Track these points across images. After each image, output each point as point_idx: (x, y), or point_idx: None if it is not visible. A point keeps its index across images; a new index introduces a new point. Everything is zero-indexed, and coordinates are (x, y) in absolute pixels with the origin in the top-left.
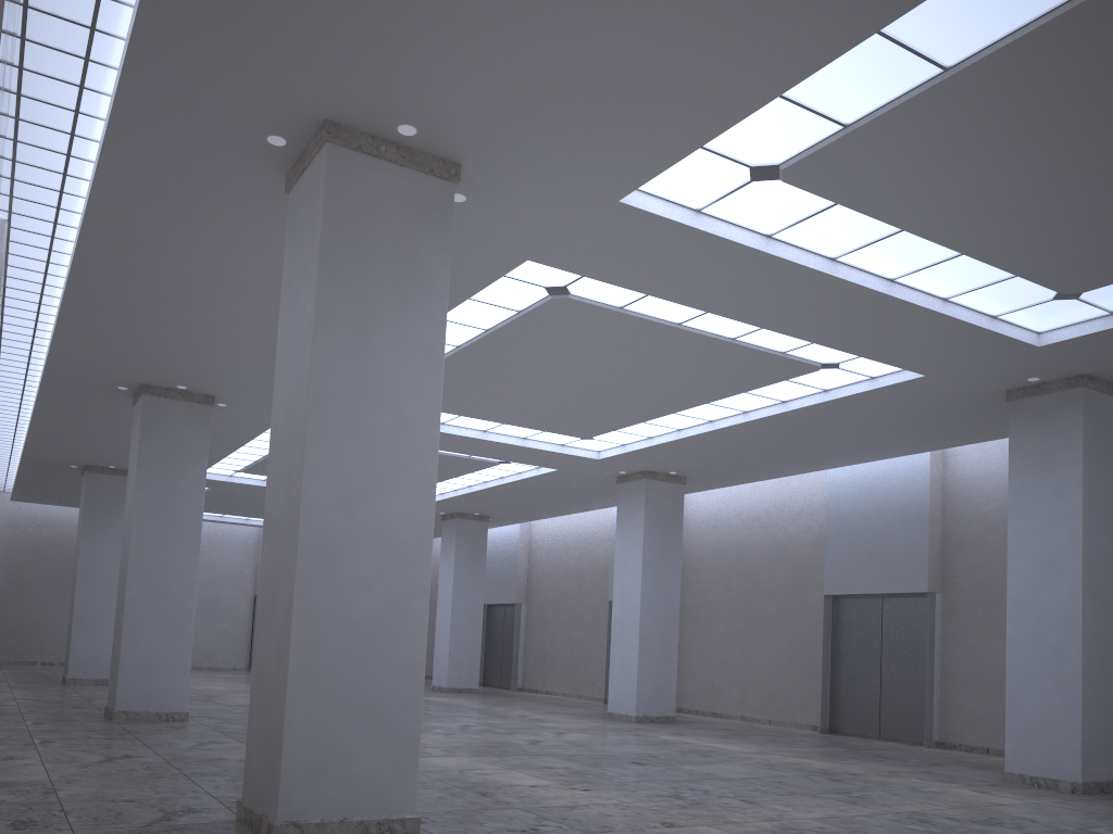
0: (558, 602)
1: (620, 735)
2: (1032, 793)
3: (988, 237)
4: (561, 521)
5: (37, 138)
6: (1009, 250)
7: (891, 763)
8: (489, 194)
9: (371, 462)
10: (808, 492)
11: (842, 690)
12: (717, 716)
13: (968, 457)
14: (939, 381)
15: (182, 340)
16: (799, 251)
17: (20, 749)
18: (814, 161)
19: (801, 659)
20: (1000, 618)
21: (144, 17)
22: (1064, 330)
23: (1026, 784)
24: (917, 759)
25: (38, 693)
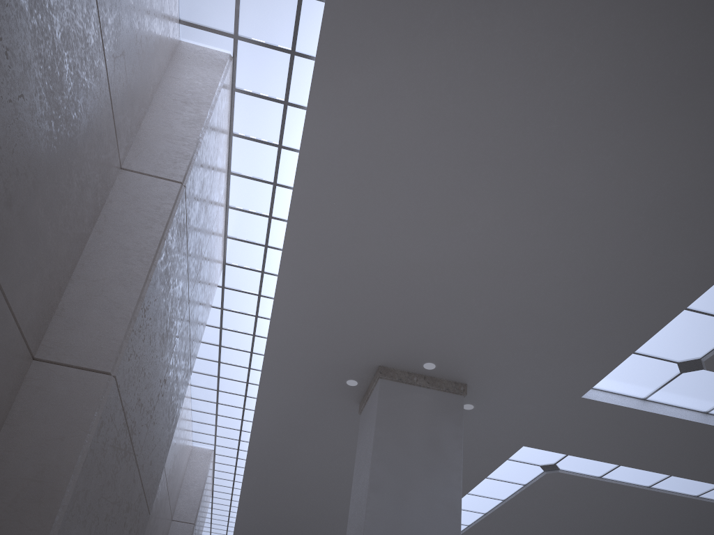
0: None
1: None
2: None
3: None
4: None
5: (228, 400)
6: None
7: None
8: (489, 402)
9: None
10: None
11: None
12: None
13: None
14: None
15: (307, 517)
16: None
17: None
18: None
19: None
20: None
21: (274, 320)
22: None
23: None
24: None
25: None
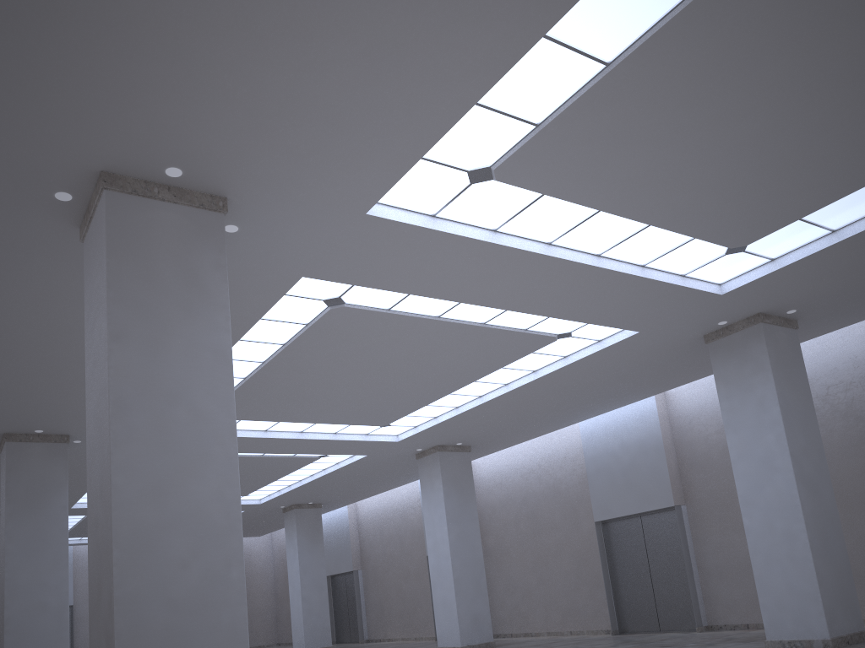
0: (387, 563)
1: None
2: None
3: (667, 207)
4: (380, 498)
5: None
6: (684, 216)
7: None
8: (257, 222)
9: (175, 454)
10: (567, 443)
11: (623, 596)
12: (528, 635)
13: (685, 395)
14: (651, 335)
15: (28, 389)
16: (521, 240)
17: None
18: (518, 159)
19: (586, 577)
20: (735, 517)
21: None
22: (738, 279)
23: None
24: (694, 643)
25: None
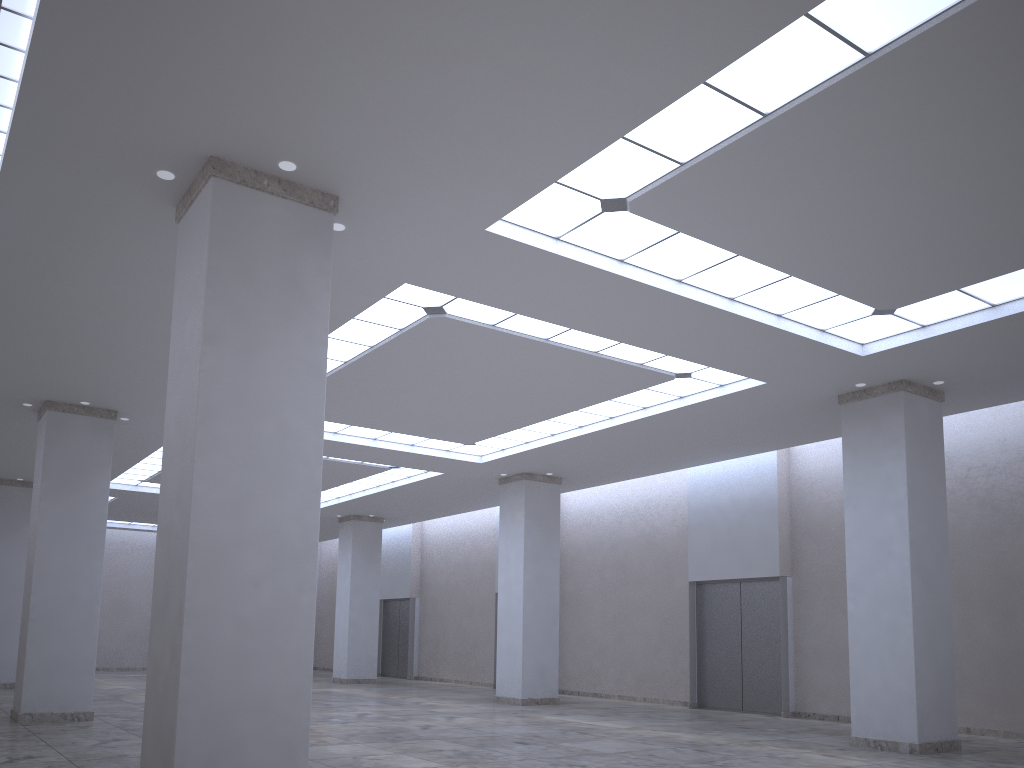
0: (449, 595)
1: (506, 717)
2: (875, 755)
3: (812, 260)
4: (450, 521)
5: None
6: (831, 272)
7: (752, 733)
8: (366, 224)
9: (258, 469)
10: (671, 489)
11: (708, 667)
12: (597, 696)
13: (810, 455)
14: (779, 388)
15: (83, 359)
16: (649, 273)
17: None
18: (657, 194)
19: (671, 641)
20: (843, 597)
21: (34, 62)
22: (883, 341)
23: (871, 747)
24: (776, 728)
25: None
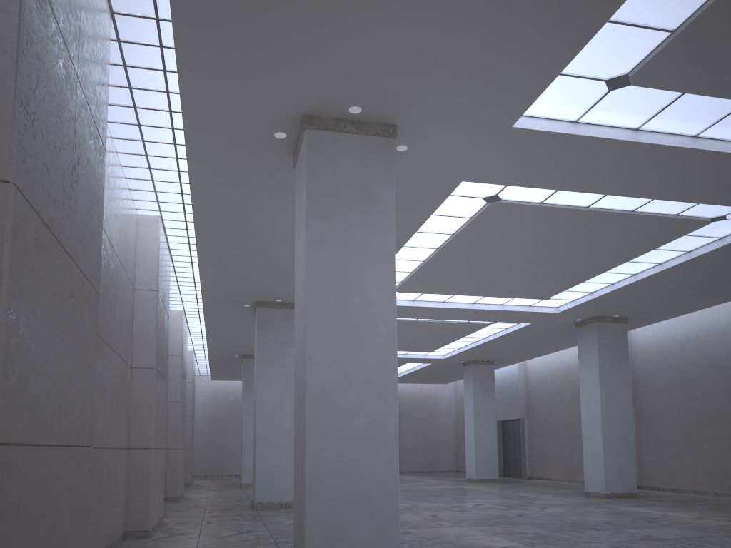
0: (549, 415)
1: (589, 508)
2: None
3: None
4: (546, 359)
5: (160, 164)
6: None
7: None
8: (421, 141)
9: (350, 330)
10: (728, 317)
11: None
12: (674, 491)
13: None
14: None
15: (269, 271)
16: (664, 135)
17: (191, 528)
18: (654, 64)
19: None
20: None
21: (182, 77)
22: None
23: None
24: None
25: (222, 493)
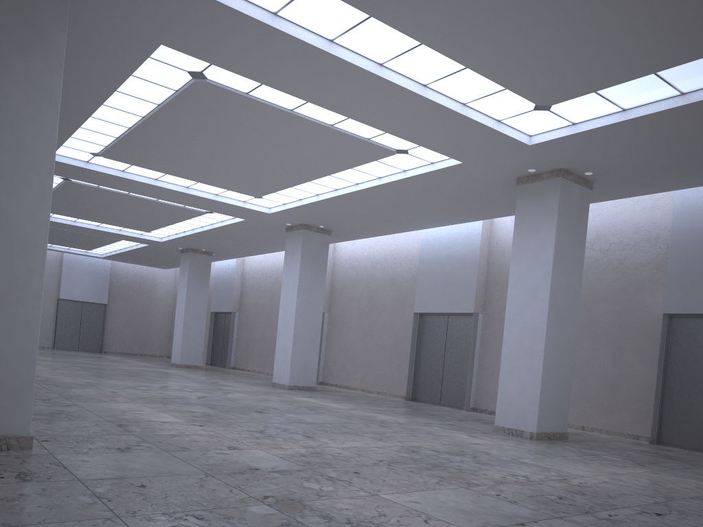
0: (258, 312)
1: (268, 396)
2: (504, 438)
3: (480, 54)
4: (262, 259)
5: None
6: (496, 66)
7: (432, 419)
8: None
9: None
10: (410, 245)
11: (421, 373)
12: (348, 388)
13: (505, 227)
14: (473, 168)
15: None
16: (355, 55)
17: None
18: None
19: (399, 353)
20: None
21: None
22: (545, 134)
23: (505, 433)
24: (452, 417)
25: None
